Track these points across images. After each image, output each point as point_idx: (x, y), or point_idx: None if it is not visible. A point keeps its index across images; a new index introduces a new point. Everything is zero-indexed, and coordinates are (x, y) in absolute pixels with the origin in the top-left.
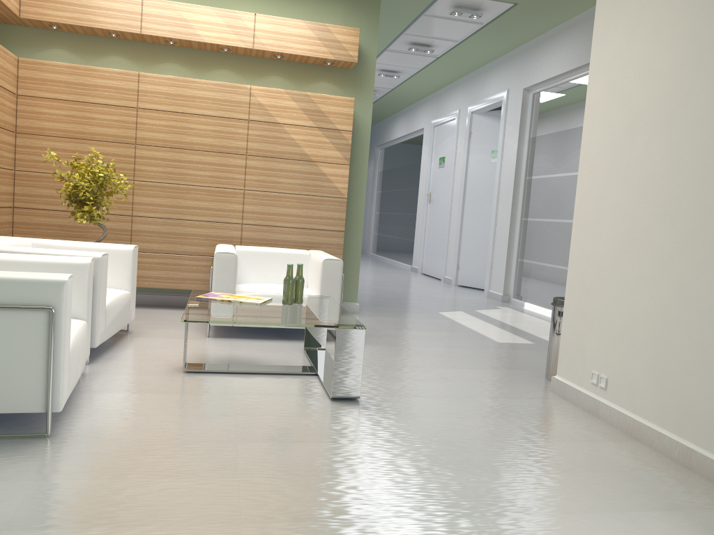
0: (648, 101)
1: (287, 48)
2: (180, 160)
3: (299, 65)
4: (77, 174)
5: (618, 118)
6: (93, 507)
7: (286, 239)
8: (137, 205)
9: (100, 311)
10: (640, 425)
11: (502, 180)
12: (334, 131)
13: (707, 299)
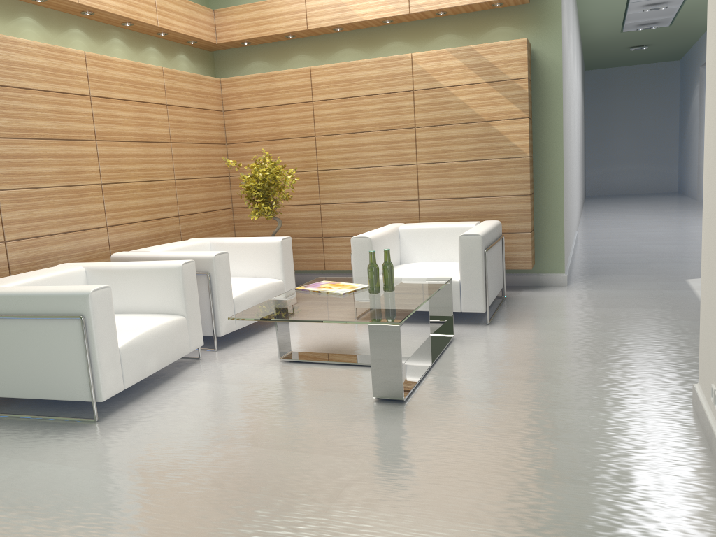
0: None
1: (444, 2)
2: (354, 144)
3: (470, 15)
4: (248, 176)
5: None
6: (36, 492)
7: (465, 211)
8: (322, 194)
9: (221, 304)
10: None
11: None
12: (506, 82)
13: None
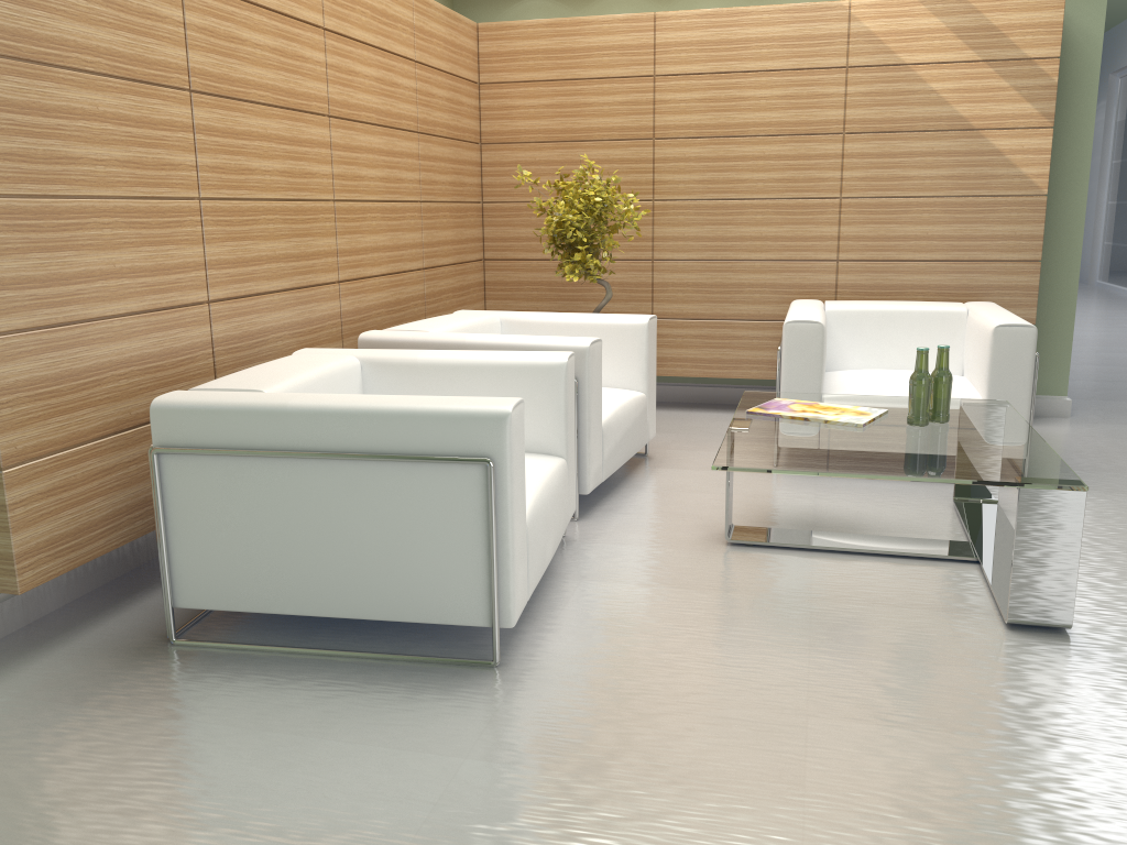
0: None
1: None
2: (727, 157)
3: None
4: (561, 203)
5: None
6: (540, 836)
7: (920, 284)
8: (659, 242)
9: (591, 436)
10: None
11: None
12: (1020, 63)
13: None
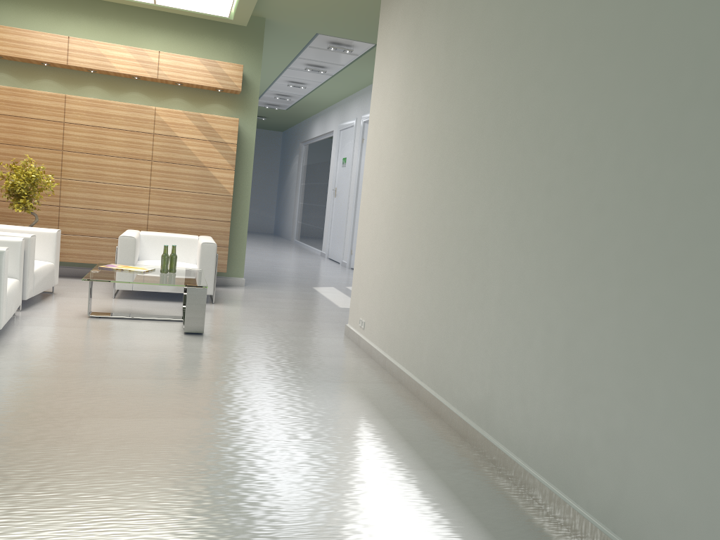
0: (386, 146)
1: (185, 78)
2: (99, 164)
3: (197, 90)
4: (14, 175)
5: (376, 154)
6: (18, 370)
7: (183, 227)
8: (63, 198)
9: (29, 275)
10: (372, 348)
11: None
12: (222, 144)
13: (396, 270)
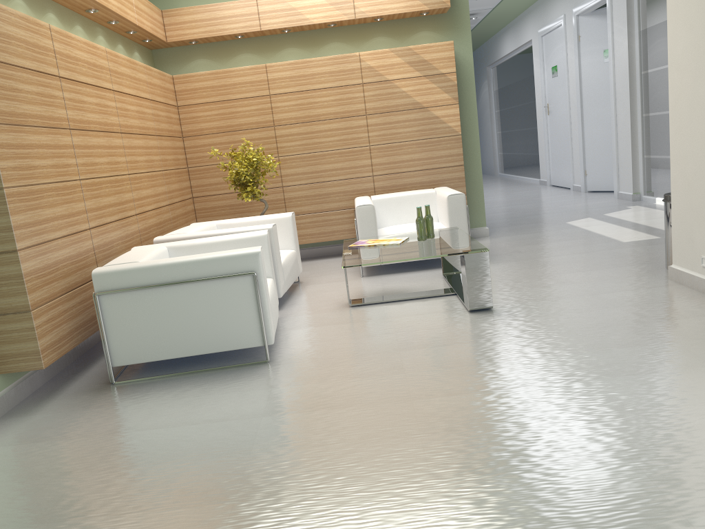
0: None
1: (385, 10)
2: (312, 132)
3: (398, 21)
4: (236, 163)
5: (696, 21)
6: (312, 400)
7: (413, 182)
8: (284, 177)
9: (278, 269)
10: None
11: (617, 80)
12: (439, 76)
13: None
